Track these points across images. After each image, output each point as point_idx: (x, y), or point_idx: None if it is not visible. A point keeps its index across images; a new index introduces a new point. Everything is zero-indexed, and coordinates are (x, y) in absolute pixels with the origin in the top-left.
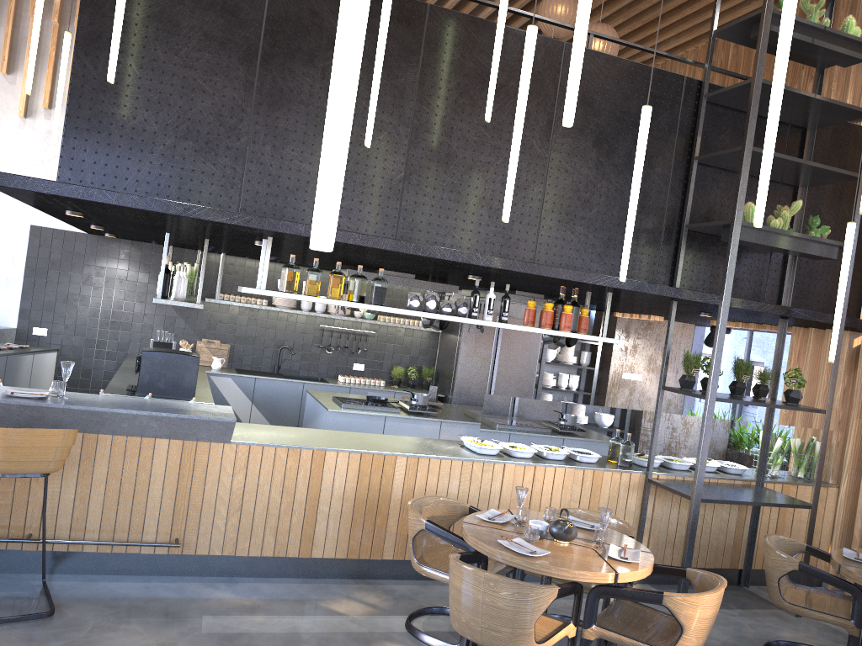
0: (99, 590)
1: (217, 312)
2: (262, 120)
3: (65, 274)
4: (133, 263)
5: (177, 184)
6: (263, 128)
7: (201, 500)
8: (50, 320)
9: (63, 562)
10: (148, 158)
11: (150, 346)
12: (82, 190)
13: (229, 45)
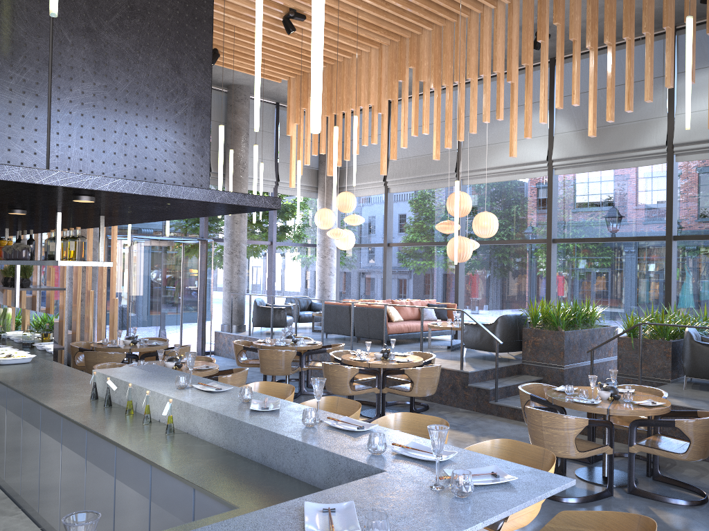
0: None
1: None
2: None
3: None
4: None
5: None
6: None
7: None
8: None
9: None
10: None
11: None
12: None
13: None
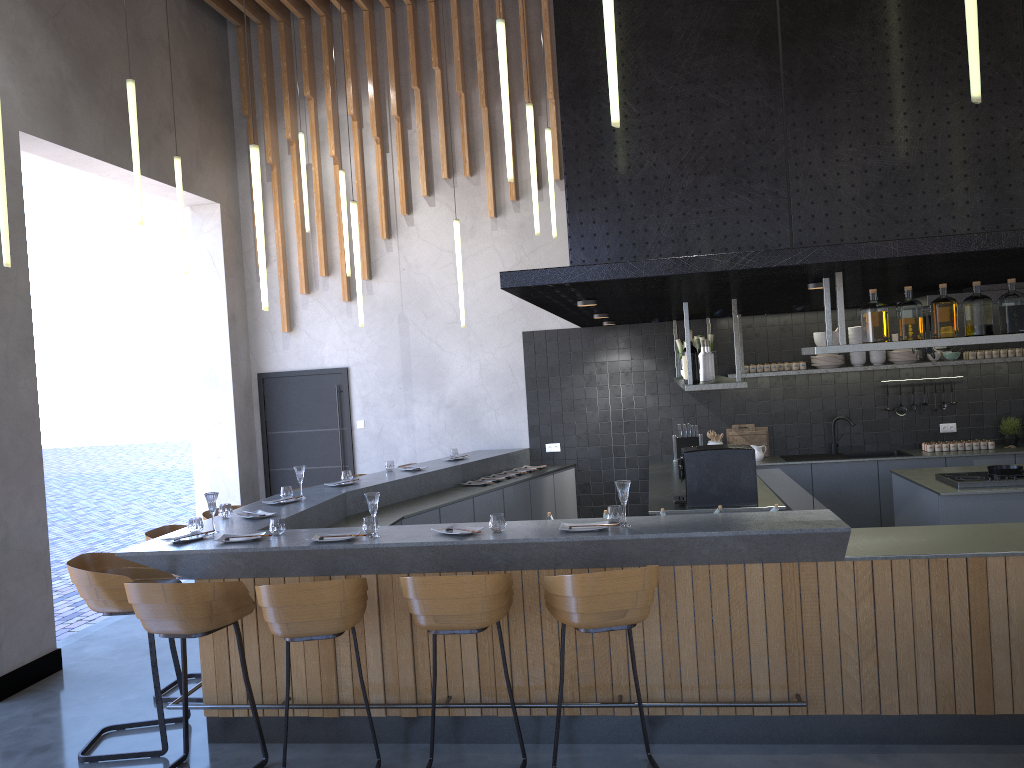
0: (717, 767)
1: (743, 389)
2: (799, 119)
3: (566, 379)
4: (635, 350)
5: (707, 233)
6: (804, 128)
7: (819, 641)
8: (561, 433)
9: (663, 728)
10: (666, 210)
11: (673, 445)
12: (604, 269)
13: (737, 36)
